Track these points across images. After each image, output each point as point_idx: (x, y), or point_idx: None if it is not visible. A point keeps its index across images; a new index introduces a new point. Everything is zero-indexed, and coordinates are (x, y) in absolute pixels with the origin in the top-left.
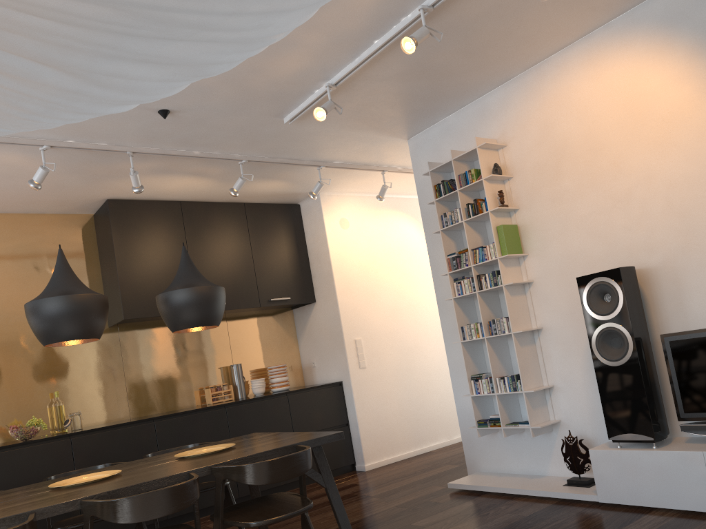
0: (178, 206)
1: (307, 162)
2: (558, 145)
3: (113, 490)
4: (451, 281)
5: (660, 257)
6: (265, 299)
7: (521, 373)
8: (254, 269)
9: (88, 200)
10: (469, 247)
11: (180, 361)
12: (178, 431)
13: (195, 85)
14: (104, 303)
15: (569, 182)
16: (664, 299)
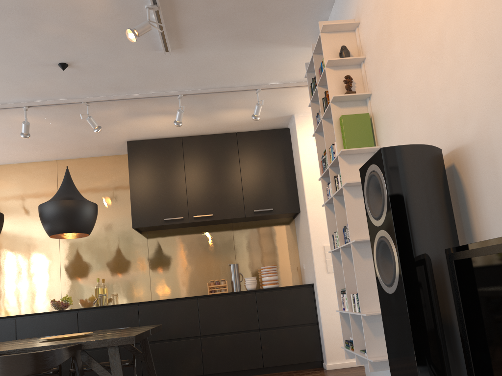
0: (179, 140)
1: (241, 87)
2: (387, 2)
3: None
4: (325, 185)
5: (474, 126)
6: (250, 210)
7: (359, 291)
8: (242, 186)
9: (116, 143)
10: (327, 146)
11: (192, 260)
12: (156, 315)
13: (50, 36)
14: None
15: (398, 45)
16: (483, 193)
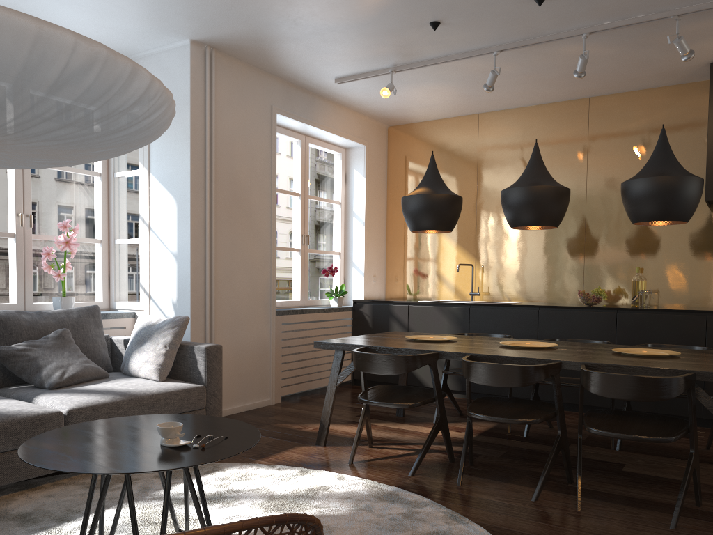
0: None
1: None
2: None
3: (491, 355)
4: None
5: None
6: None
7: None
8: None
9: (690, 67)
10: None
11: None
12: None
13: None
14: (553, 194)
15: None
16: None
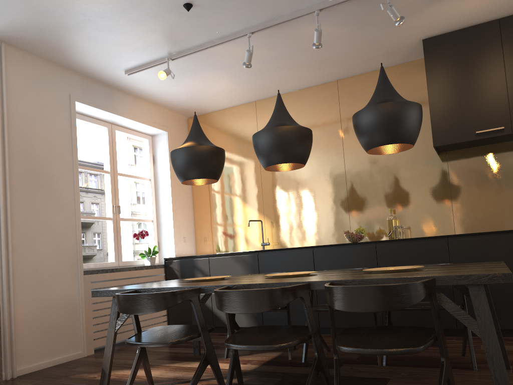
0: (495, 25)
1: None
2: None
3: (247, 284)
4: None
5: None
6: None
7: None
8: None
9: (408, 45)
10: None
11: (509, 184)
12: (471, 251)
13: None
14: (295, 133)
15: None
16: None
